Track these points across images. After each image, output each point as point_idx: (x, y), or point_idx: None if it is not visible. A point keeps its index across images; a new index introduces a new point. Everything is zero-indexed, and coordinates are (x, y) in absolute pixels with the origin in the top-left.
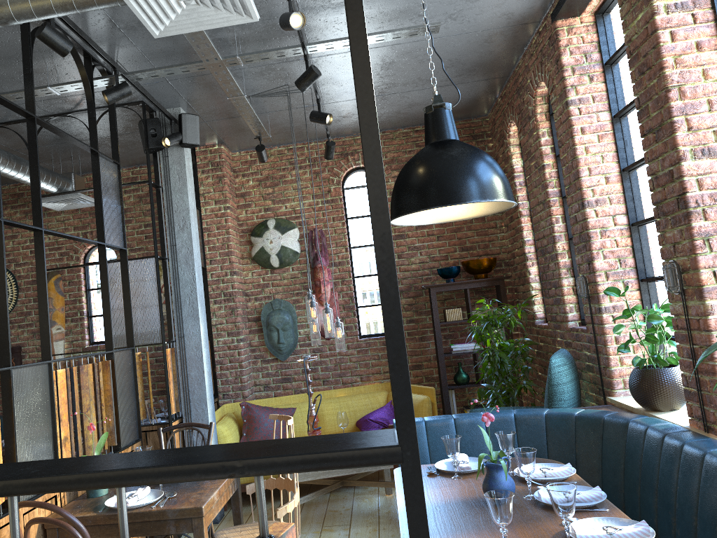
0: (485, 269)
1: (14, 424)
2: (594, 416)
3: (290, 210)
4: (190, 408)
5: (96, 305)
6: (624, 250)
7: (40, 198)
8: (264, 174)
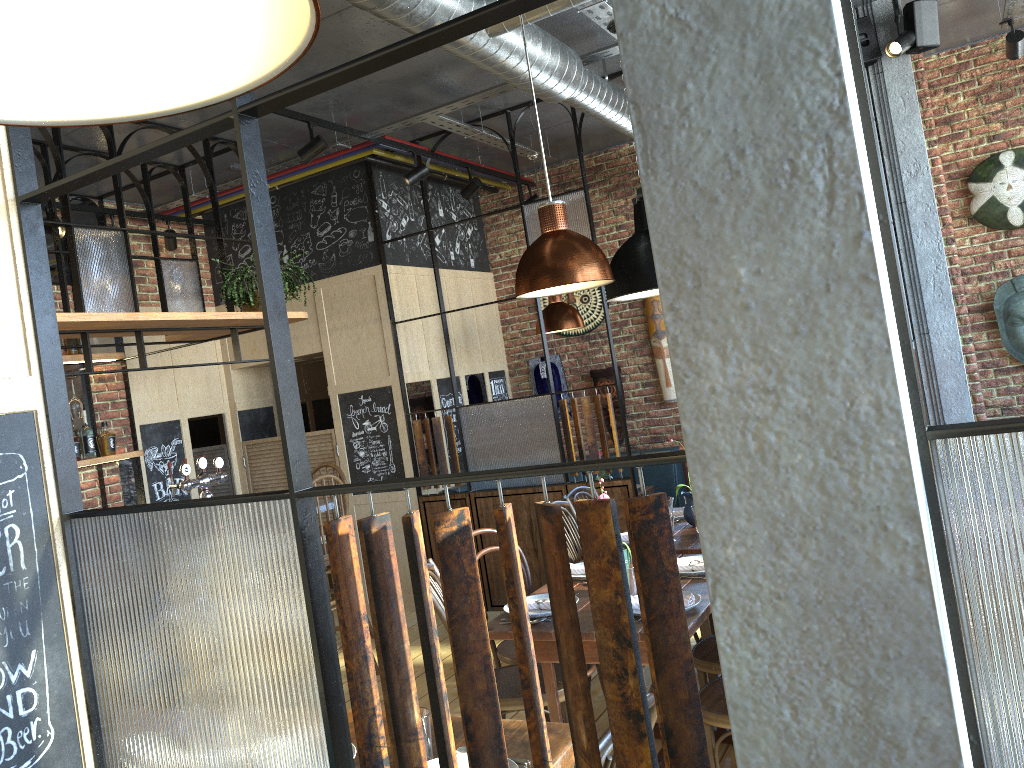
0: None
1: None
2: None
3: None
4: None
5: None
6: None
7: None
8: (984, 83)
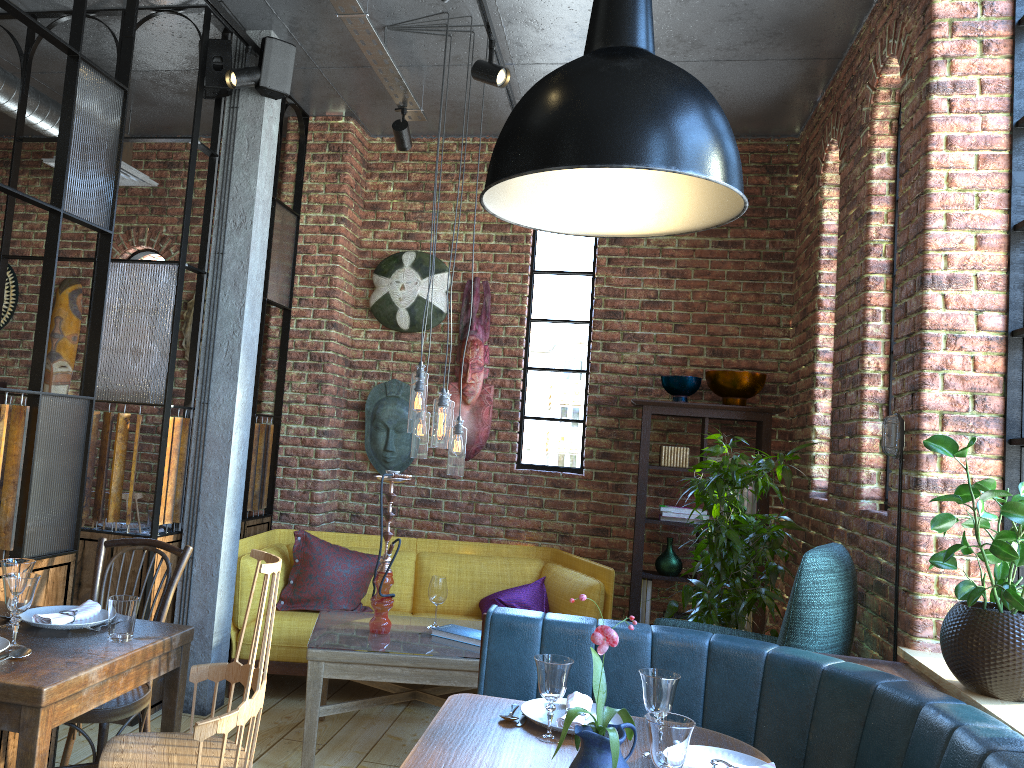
0: (743, 390)
1: None
2: (857, 678)
3: (444, 243)
4: (196, 521)
5: None
6: (986, 379)
7: None
8: (413, 179)
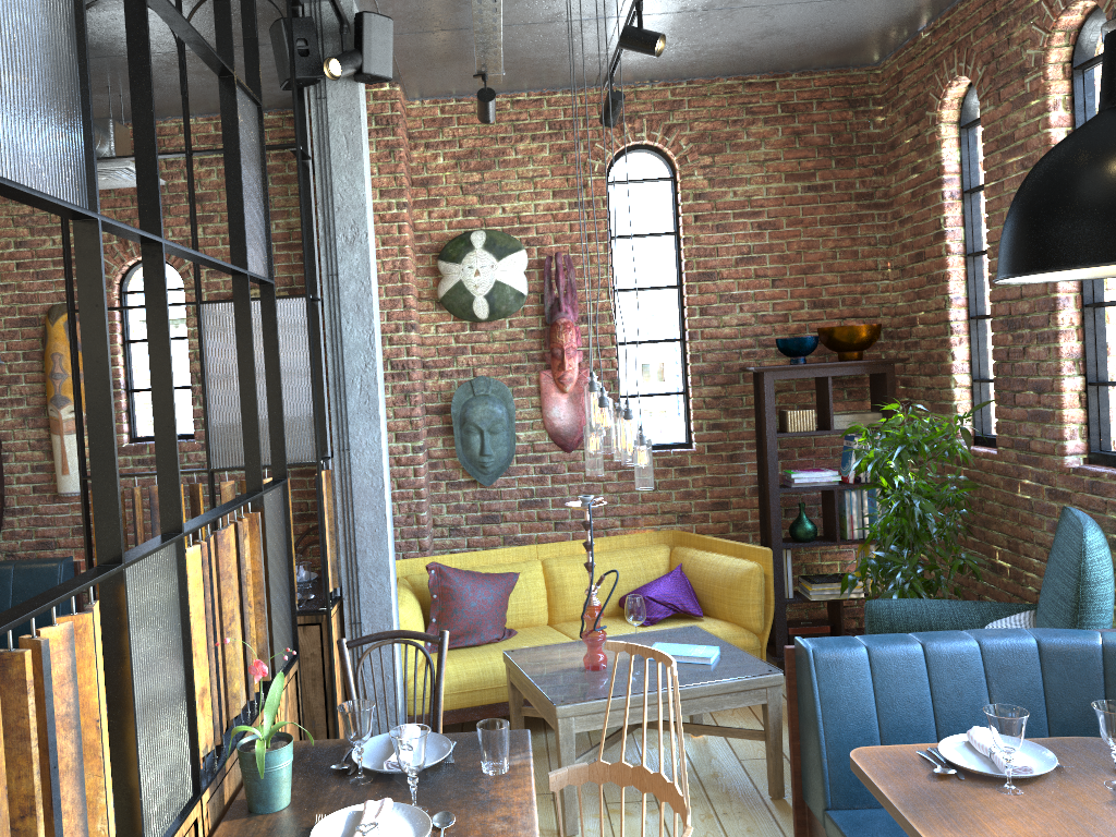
0: (863, 344)
1: (132, 692)
2: None
3: (512, 216)
4: (357, 582)
5: (143, 370)
6: None
7: (156, 169)
8: (466, 147)
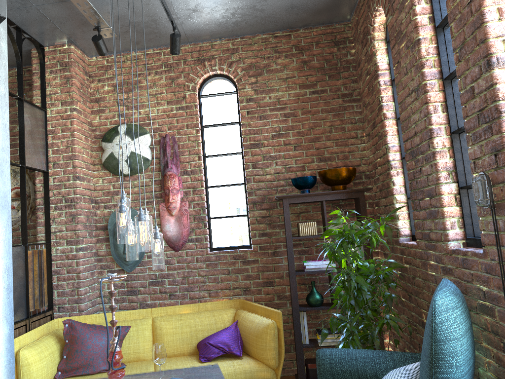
0: (344, 180)
1: None
2: None
3: (144, 116)
4: None
5: None
6: None
7: None
8: (119, 80)
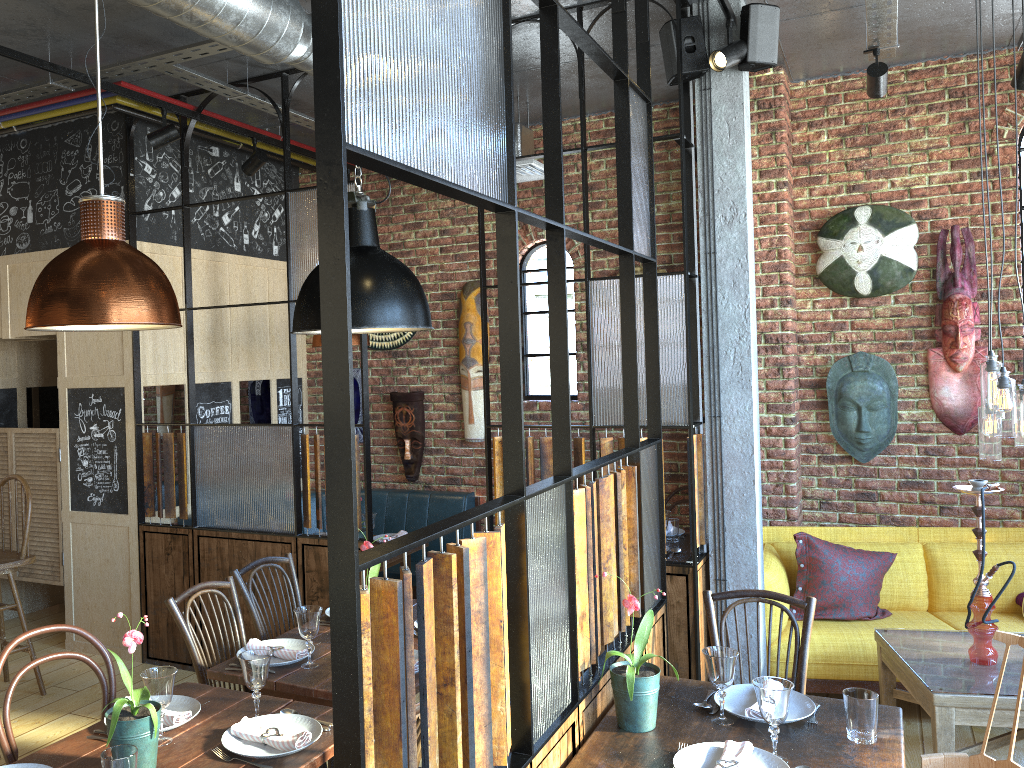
0: None
1: (527, 604)
2: None
3: (902, 190)
4: (723, 542)
5: (536, 338)
6: None
7: (560, 167)
8: (852, 123)
